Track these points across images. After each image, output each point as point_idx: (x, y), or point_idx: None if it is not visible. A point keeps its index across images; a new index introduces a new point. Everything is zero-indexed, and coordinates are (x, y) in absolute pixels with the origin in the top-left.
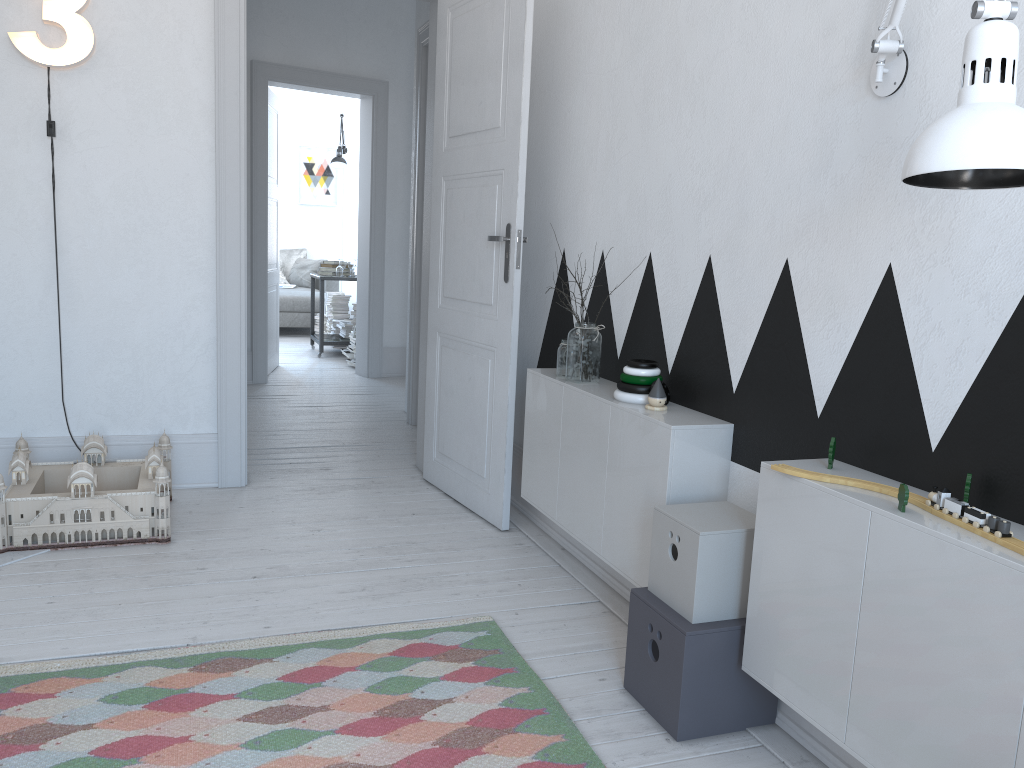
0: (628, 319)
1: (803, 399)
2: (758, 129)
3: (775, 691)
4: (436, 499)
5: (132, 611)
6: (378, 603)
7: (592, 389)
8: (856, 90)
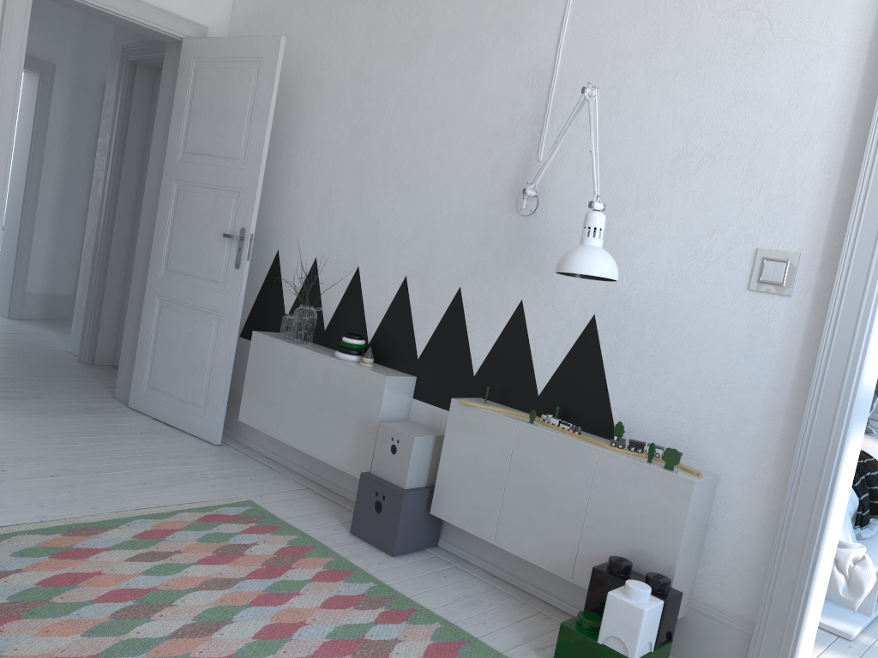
0: (336, 305)
1: (465, 365)
2: (446, 211)
3: (452, 522)
4: (150, 422)
5: None
6: (163, 491)
7: (314, 349)
8: (508, 207)
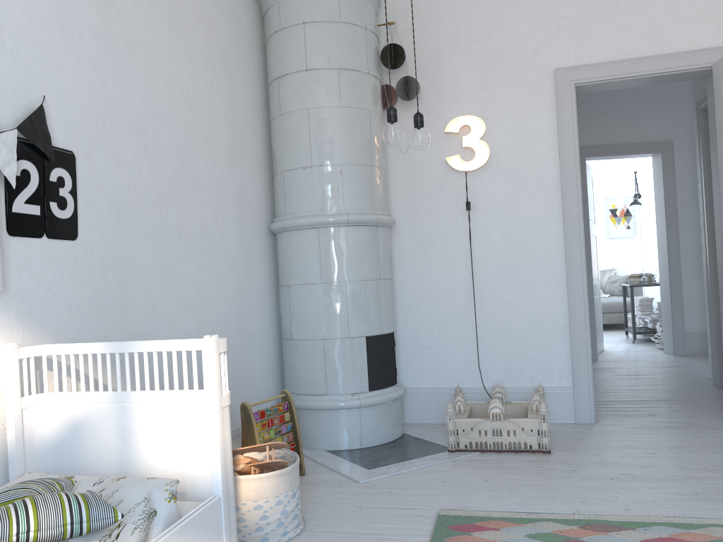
0: None
1: None
2: None
3: None
4: None
5: (534, 490)
6: (710, 504)
7: None
8: None
